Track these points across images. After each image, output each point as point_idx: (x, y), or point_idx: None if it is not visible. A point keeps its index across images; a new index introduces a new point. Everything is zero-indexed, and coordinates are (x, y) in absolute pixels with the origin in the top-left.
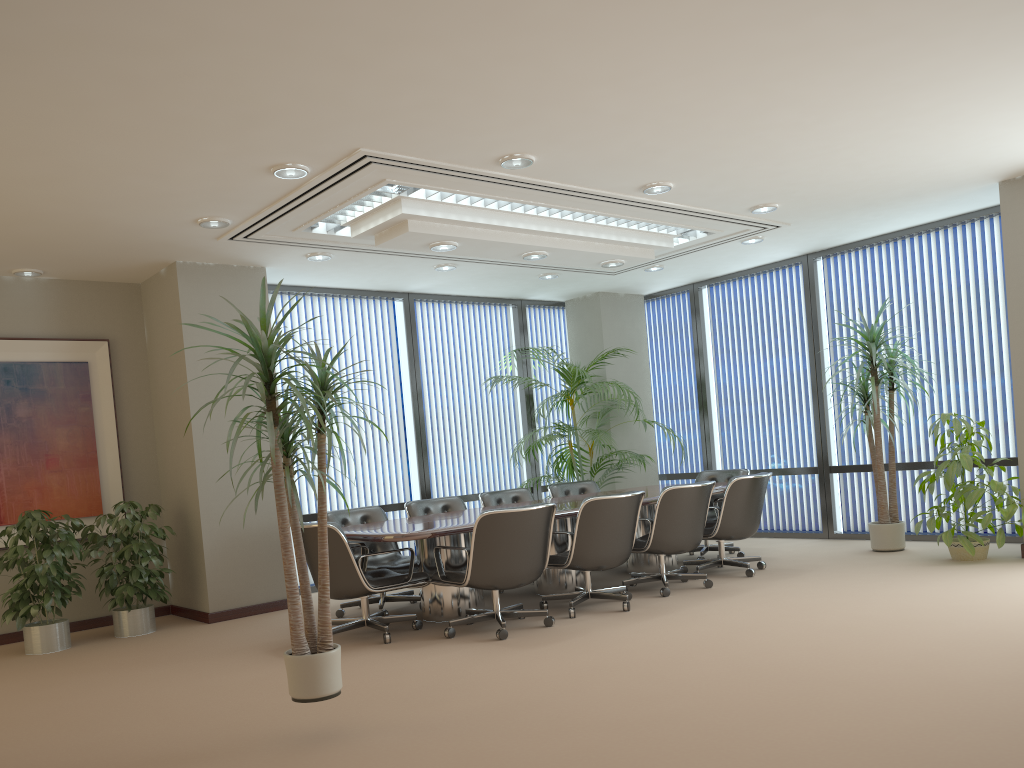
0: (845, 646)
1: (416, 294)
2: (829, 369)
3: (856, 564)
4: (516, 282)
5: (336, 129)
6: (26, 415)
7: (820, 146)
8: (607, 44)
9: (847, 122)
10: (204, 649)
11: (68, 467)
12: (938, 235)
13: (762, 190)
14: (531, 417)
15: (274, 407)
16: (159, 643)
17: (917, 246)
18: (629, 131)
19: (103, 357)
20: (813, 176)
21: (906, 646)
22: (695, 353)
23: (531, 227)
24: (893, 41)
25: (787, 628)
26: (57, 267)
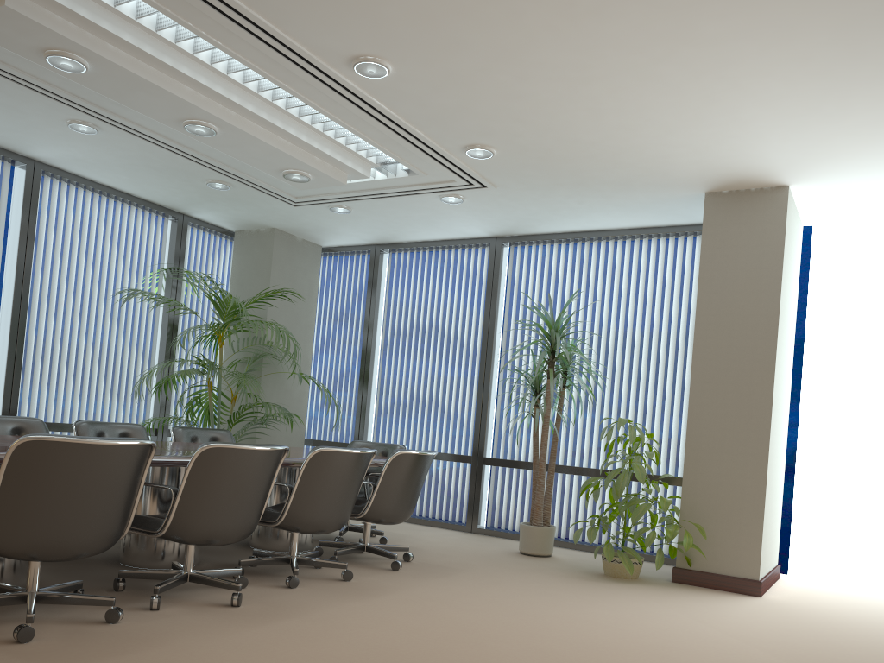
0: None
1: (46, 165)
2: (499, 358)
3: (509, 568)
4: (179, 184)
5: None
6: None
7: (576, 62)
8: None
9: (622, 27)
10: None
11: None
12: (624, 244)
13: (488, 120)
14: (171, 349)
15: None
16: None
17: (603, 251)
18: None
19: None
20: (548, 116)
21: None
22: (366, 317)
23: (200, 79)
24: None
25: (455, 662)
26: None
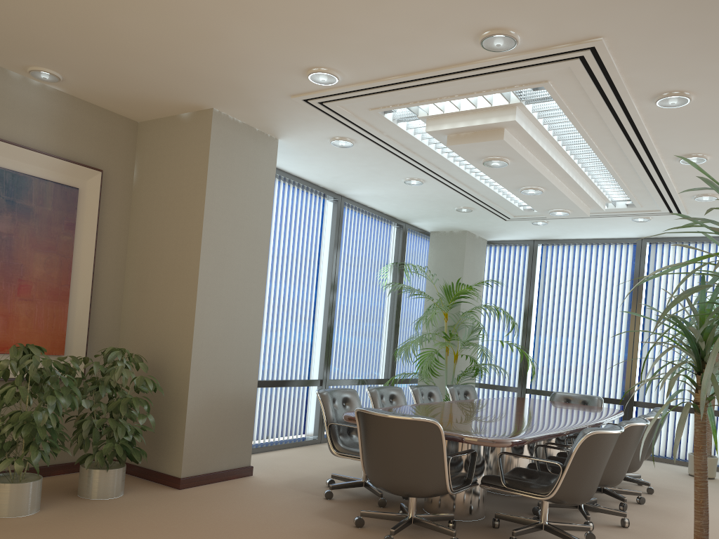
0: None
1: (346, 198)
2: (642, 327)
3: (710, 490)
4: (432, 208)
5: (630, 5)
6: (7, 231)
7: None
8: None
9: None
10: (236, 534)
11: (39, 297)
12: None
13: None
14: (397, 321)
15: None
16: (159, 516)
17: None
18: None
19: (94, 187)
20: None
21: None
22: (526, 294)
23: (562, 165)
24: None
25: None
26: (84, 78)
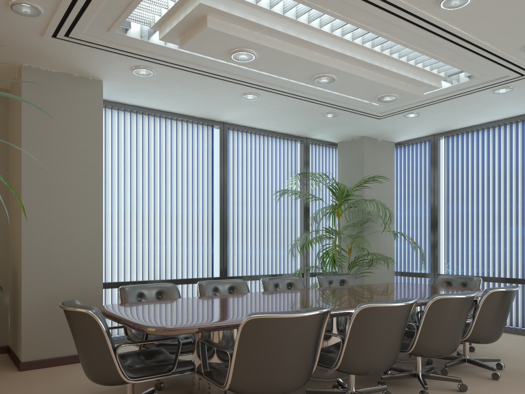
0: None
1: (229, 124)
2: None
3: None
4: (304, 119)
5: None
6: None
7: None
8: None
9: None
10: None
11: None
12: None
13: None
14: (306, 222)
15: None
16: None
17: None
18: None
19: None
20: None
21: None
22: (431, 186)
23: (324, 45)
24: None
25: None
26: None
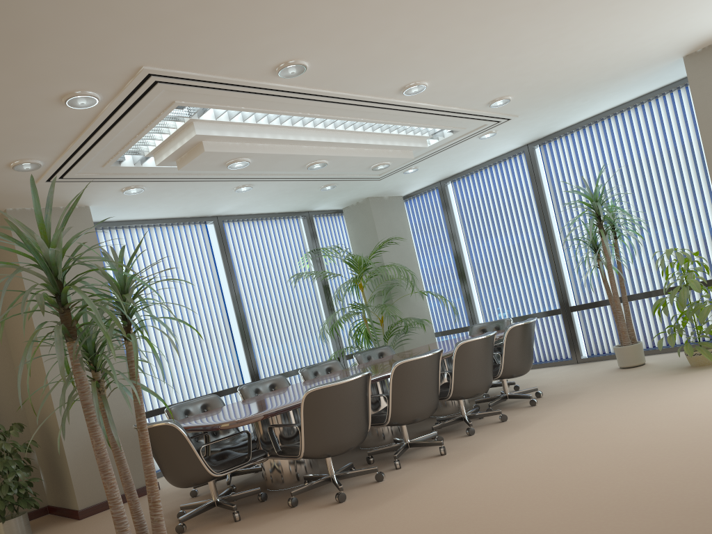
0: (664, 465)
1: (223, 216)
2: (557, 231)
3: (615, 382)
4: (303, 196)
5: (113, 44)
6: None
7: (552, 29)
8: None
9: None
10: None
11: None
12: (630, 113)
13: (500, 83)
14: (330, 302)
15: (69, 319)
16: None
17: (614, 124)
18: (391, 25)
19: None
20: (542, 64)
21: None
22: (449, 235)
23: (311, 139)
24: None
25: (597, 453)
26: None
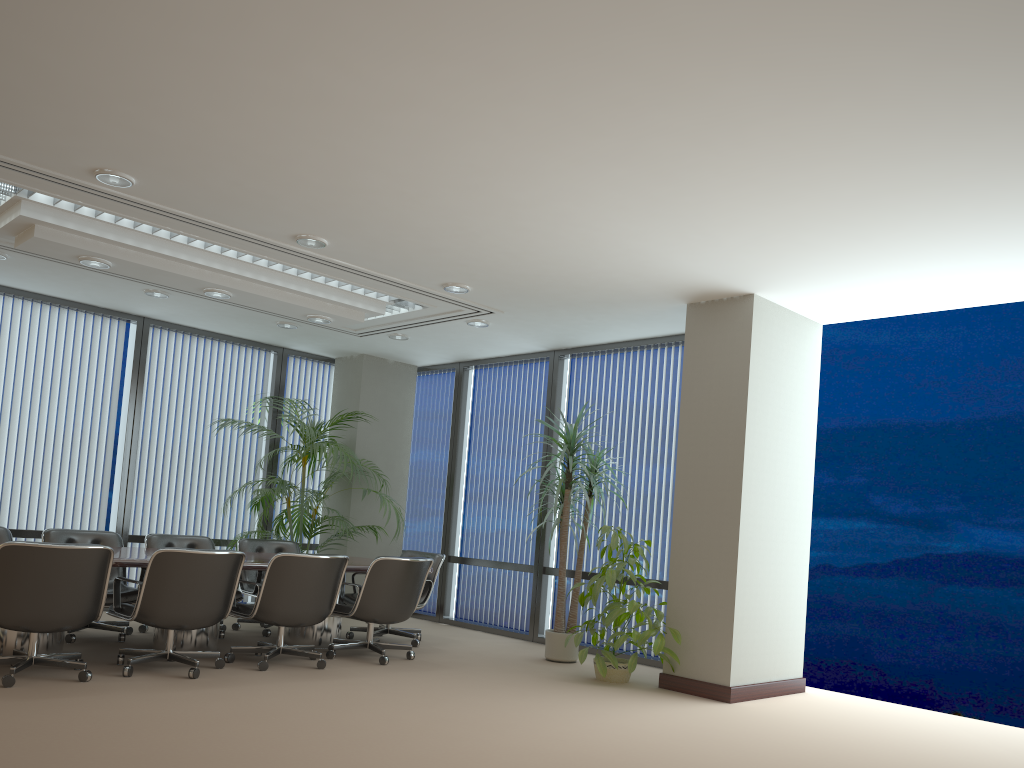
0: (309, 746)
1: (154, 320)
2: (560, 468)
3: (503, 669)
4: (258, 326)
5: None
6: None
7: (452, 225)
8: (82, 50)
9: (456, 202)
10: None
11: None
12: (664, 351)
13: (435, 266)
14: (272, 469)
15: None
16: None
17: (645, 359)
18: (214, 166)
19: None
20: (477, 260)
21: (365, 756)
22: (451, 432)
23: (197, 260)
24: (418, 112)
25: (299, 719)
26: None
